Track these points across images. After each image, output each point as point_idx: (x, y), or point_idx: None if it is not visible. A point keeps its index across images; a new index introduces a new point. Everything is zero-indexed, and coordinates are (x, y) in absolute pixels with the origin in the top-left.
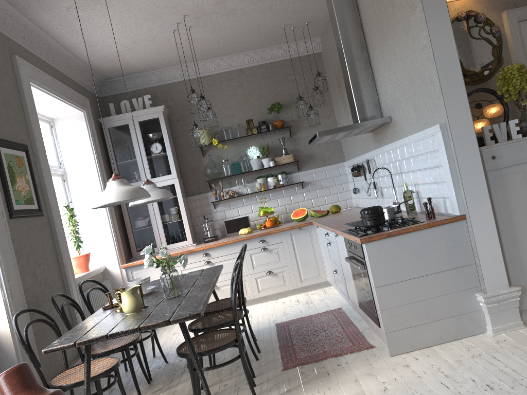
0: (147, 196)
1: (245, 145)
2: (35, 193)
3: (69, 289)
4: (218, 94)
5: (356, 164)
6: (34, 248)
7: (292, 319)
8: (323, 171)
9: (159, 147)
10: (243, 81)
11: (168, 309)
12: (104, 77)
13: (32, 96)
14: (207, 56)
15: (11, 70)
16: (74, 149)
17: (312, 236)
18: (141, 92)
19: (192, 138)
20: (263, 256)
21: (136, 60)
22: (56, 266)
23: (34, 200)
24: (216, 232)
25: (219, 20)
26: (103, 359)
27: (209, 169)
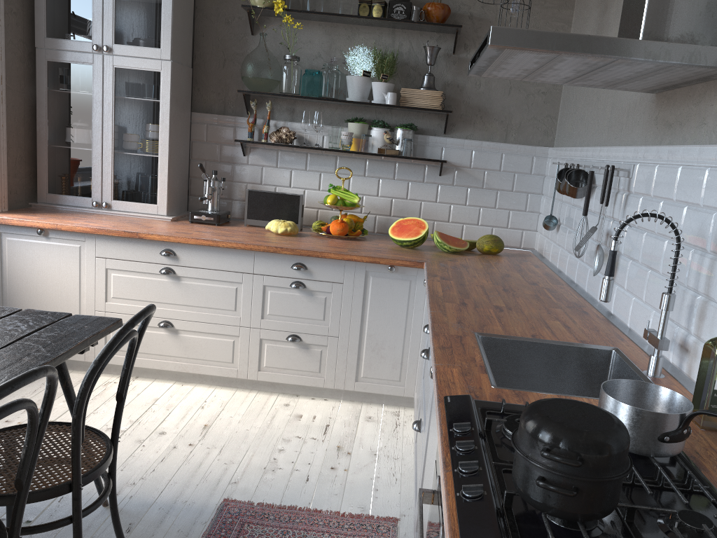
0: None
1: (349, 40)
2: None
3: None
4: None
5: (575, 165)
6: None
7: (269, 500)
8: (498, 152)
9: None
10: None
11: None
12: None
13: None
14: None
15: None
16: None
17: (414, 293)
18: None
19: None
20: (291, 299)
21: None
22: None
23: None
24: (233, 206)
25: None
26: None
27: (250, 67)
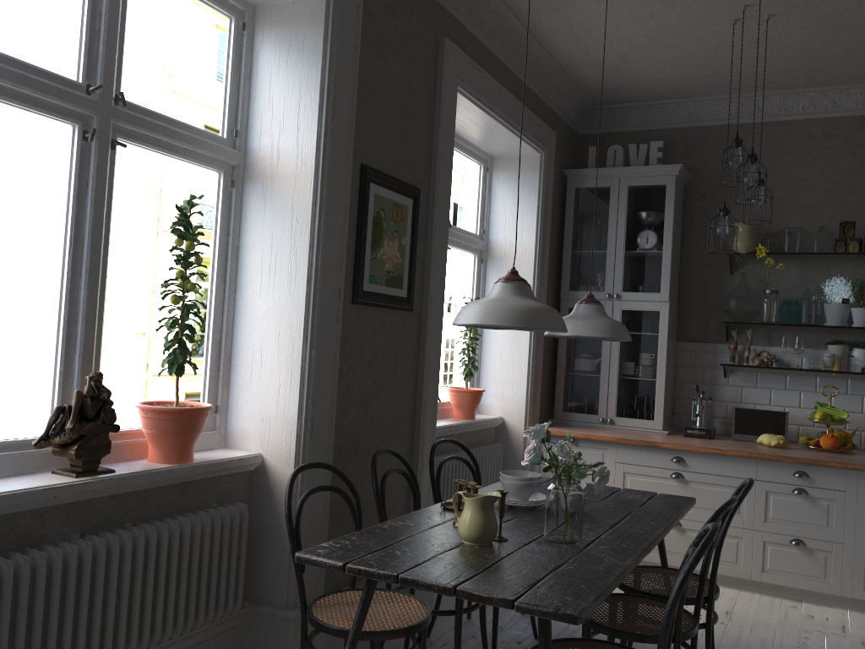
0: (557, 329)
1: (824, 272)
2: (409, 271)
3: (418, 444)
4: (795, 161)
5: None
6: (379, 361)
7: None
8: None
9: (652, 239)
10: (858, 141)
11: (530, 568)
12: (593, 101)
13: (453, 110)
14: (793, 82)
15: (431, 62)
16: (510, 214)
17: None
18: (649, 136)
19: (711, 234)
20: (793, 504)
21: (653, 74)
22: (409, 400)
23: (404, 282)
24: (713, 422)
25: (837, 4)
26: (409, 598)
27: (734, 302)
